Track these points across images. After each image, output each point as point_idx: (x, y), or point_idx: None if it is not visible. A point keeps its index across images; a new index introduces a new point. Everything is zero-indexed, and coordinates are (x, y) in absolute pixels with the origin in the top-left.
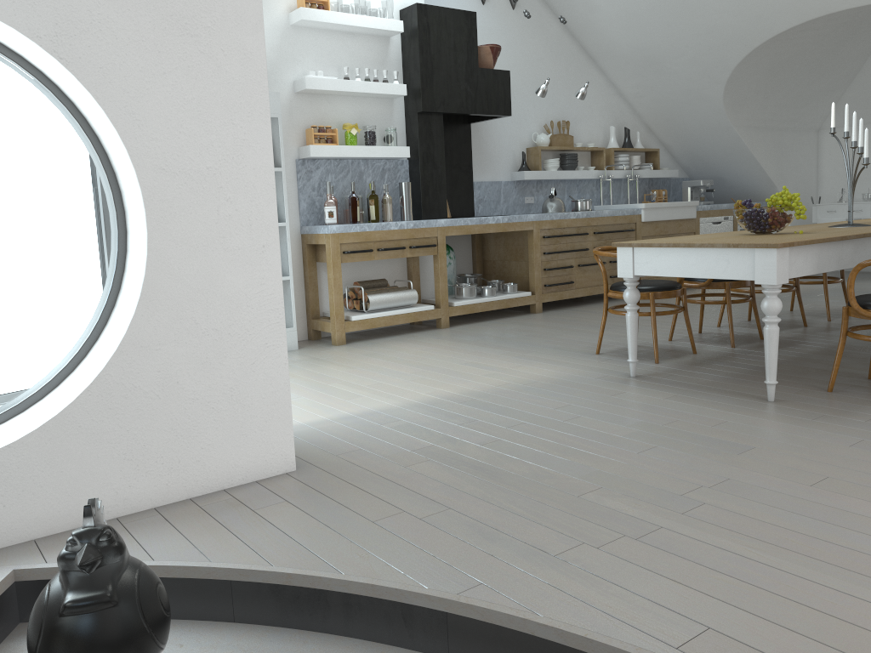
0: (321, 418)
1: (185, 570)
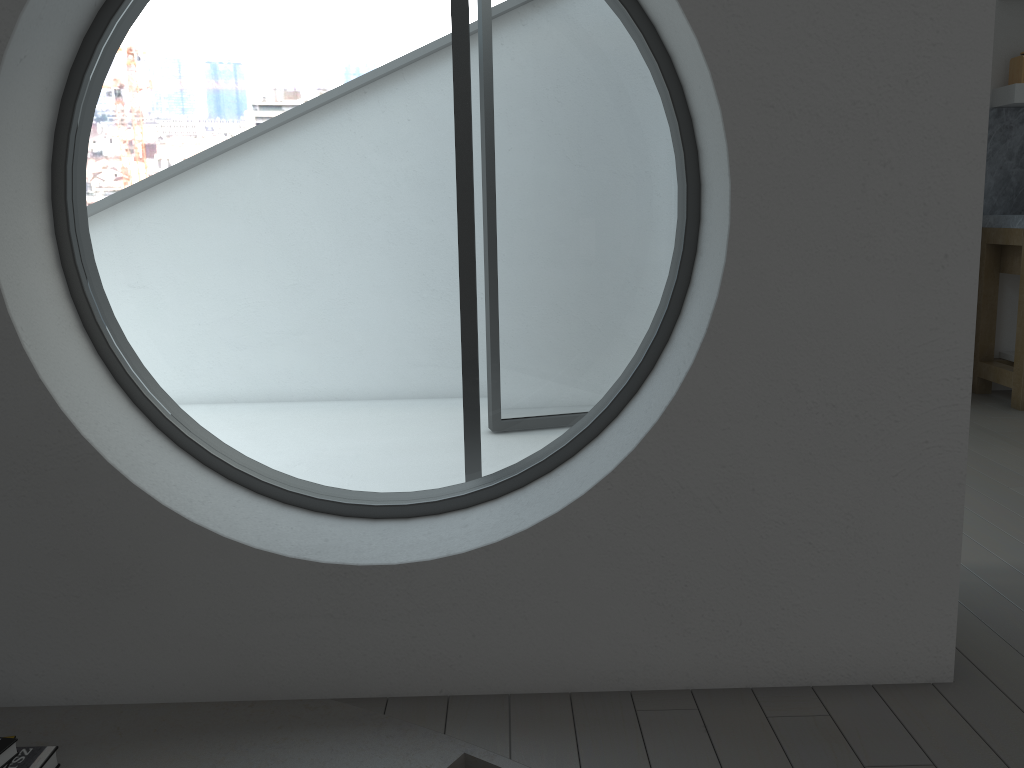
0: (998, 562)
1: None
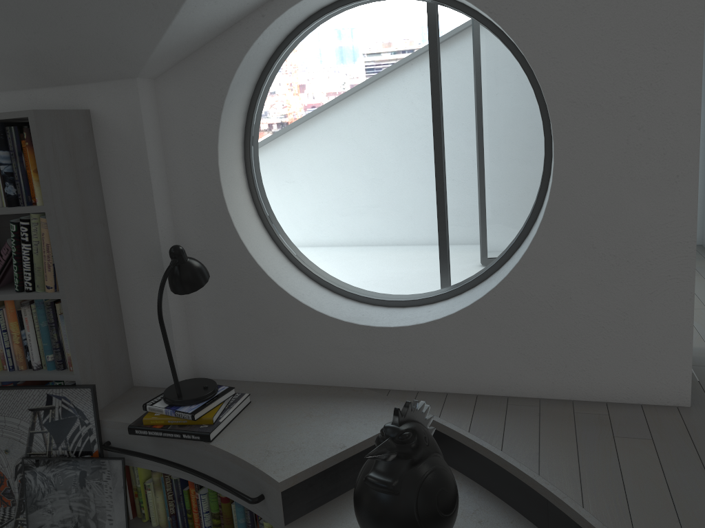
0: None
1: (517, 471)
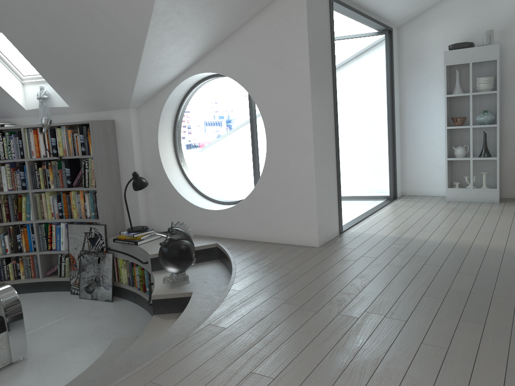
0: (385, 234)
1: (229, 257)
